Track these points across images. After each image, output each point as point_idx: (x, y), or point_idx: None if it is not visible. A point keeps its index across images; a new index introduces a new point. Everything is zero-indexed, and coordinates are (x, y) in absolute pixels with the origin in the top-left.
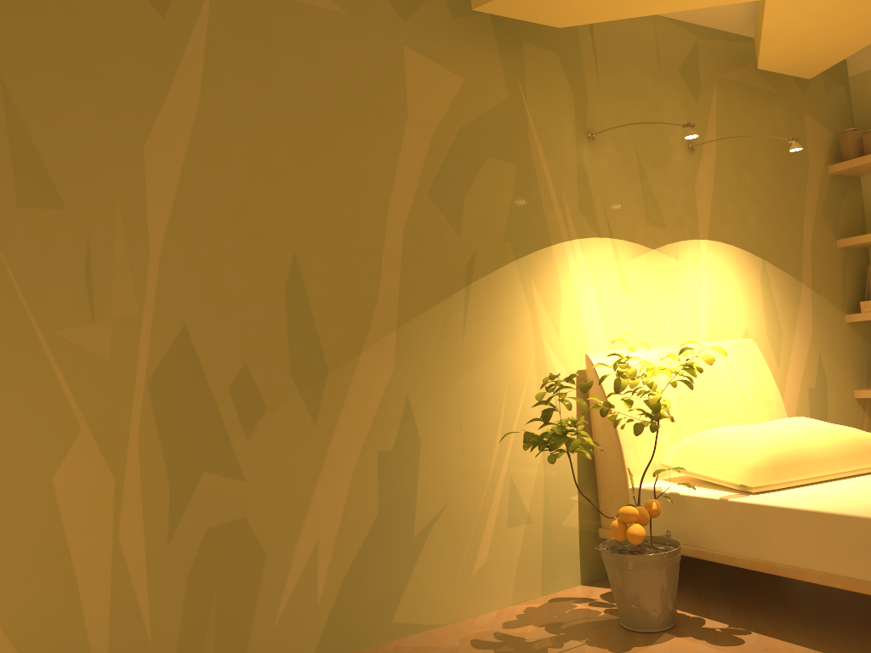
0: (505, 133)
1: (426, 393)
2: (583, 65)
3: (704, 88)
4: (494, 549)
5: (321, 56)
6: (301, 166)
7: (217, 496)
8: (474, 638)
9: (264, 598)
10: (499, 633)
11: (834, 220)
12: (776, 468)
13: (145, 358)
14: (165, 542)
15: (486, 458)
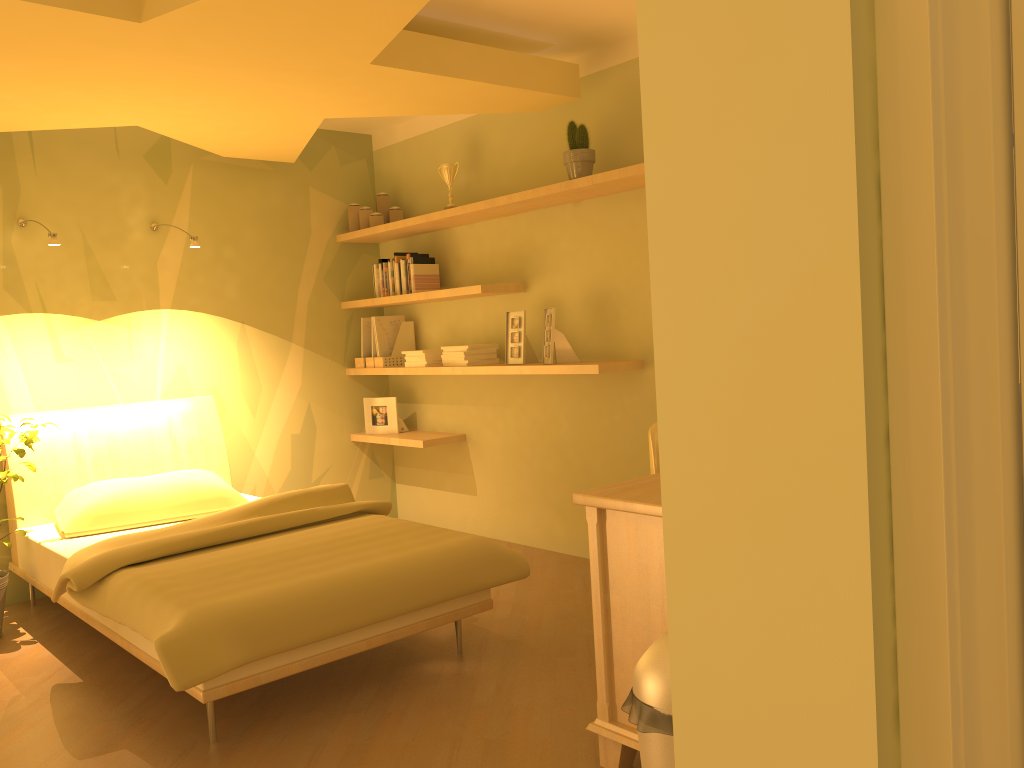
0: None
1: None
2: (16, 157)
3: (177, 170)
4: None
5: None
6: None
7: None
8: None
9: None
10: None
11: (341, 284)
12: (96, 518)
13: None
14: None
15: None
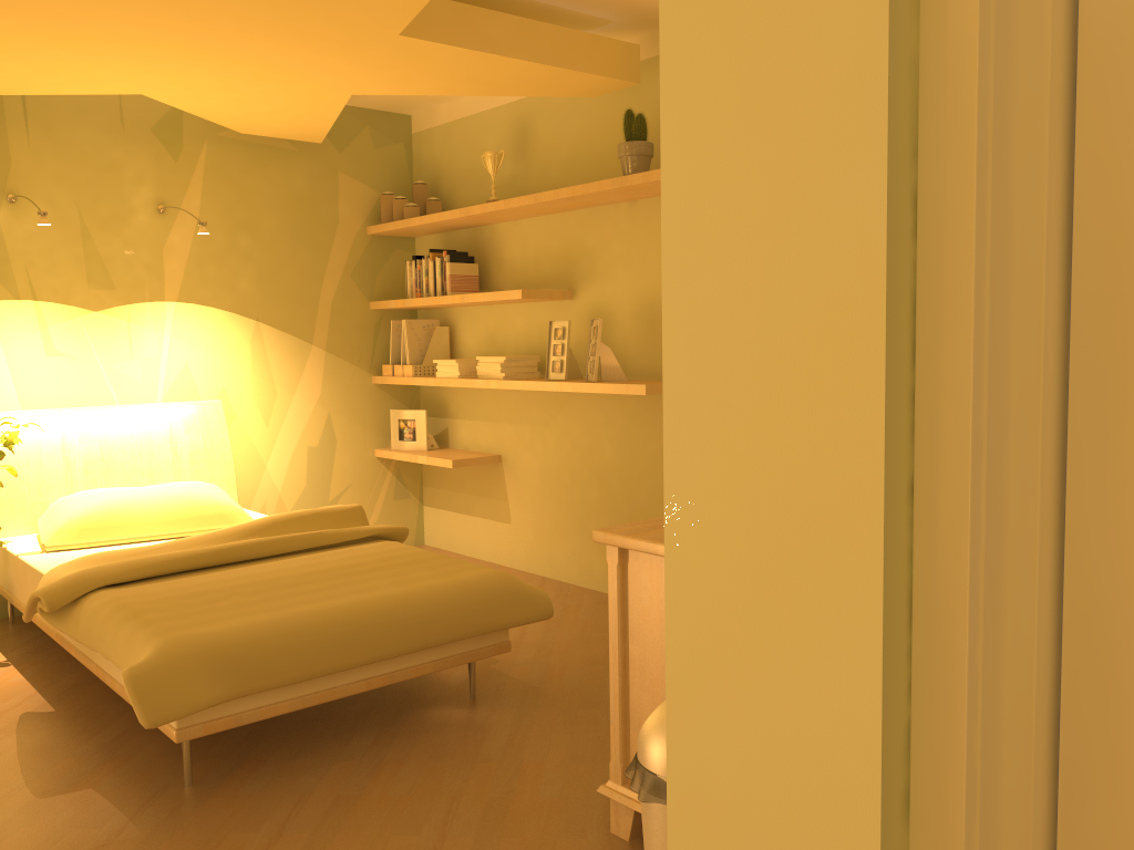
0: None
1: None
2: (7, 124)
3: (189, 147)
4: None
5: None
6: None
7: None
8: None
9: None
10: None
11: (370, 282)
12: (81, 531)
13: None
14: None
15: None
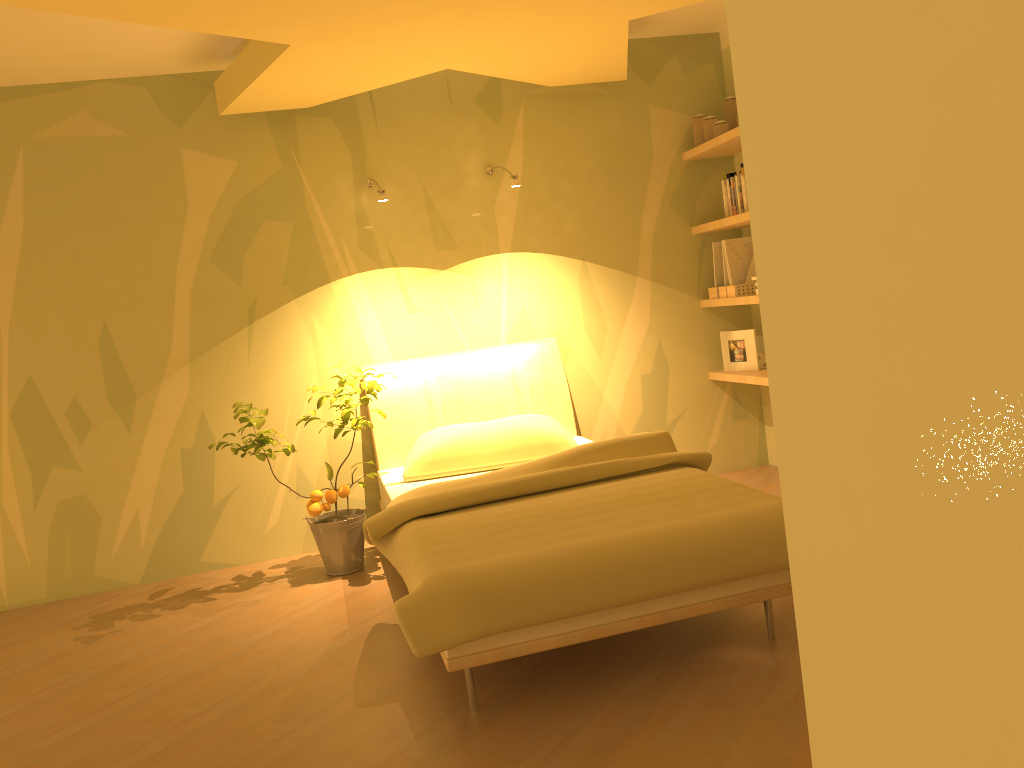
0: (280, 198)
1: (218, 406)
2: (360, 121)
3: (508, 109)
4: (285, 514)
5: (111, 173)
6: (103, 257)
7: (64, 481)
8: (241, 574)
9: (102, 542)
10: (259, 571)
11: (689, 208)
12: (430, 463)
13: (7, 399)
14: (32, 508)
15: (274, 450)
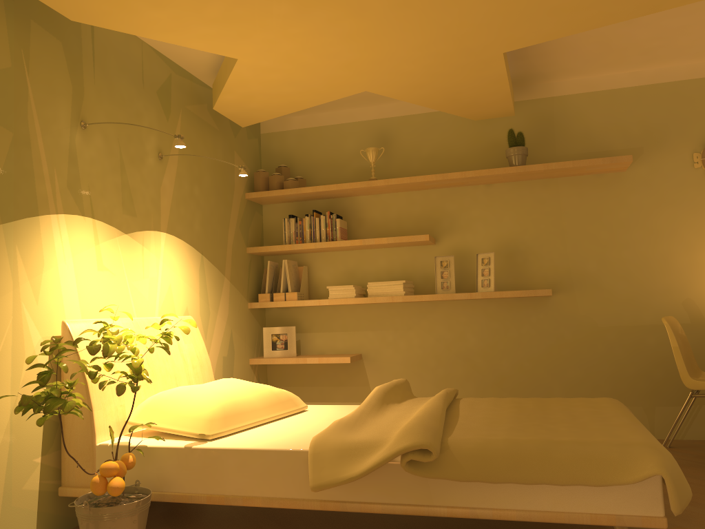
0: (5, 99)
1: None
2: (83, 60)
3: (173, 111)
4: None
5: None
6: None
7: None
8: None
9: None
10: None
11: (247, 233)
12: (225, 418)
13: None
14: None
15: None
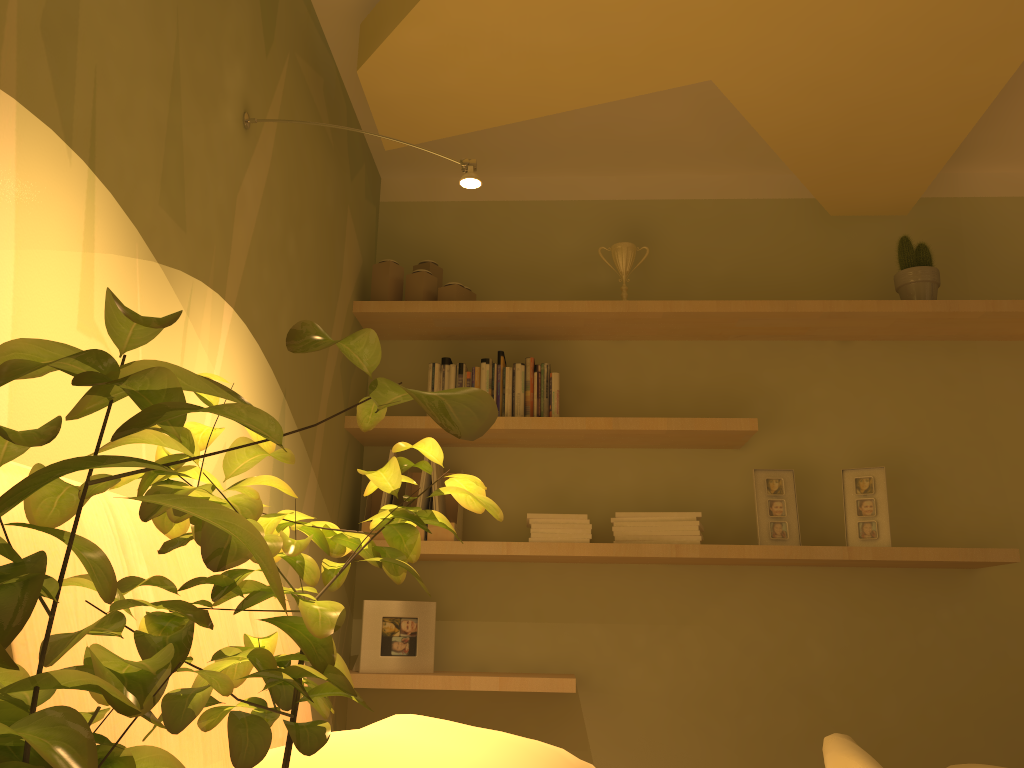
0: None
1: None
2: None
3: (278, 45)
4: None
5: None
6: None
7: None
8: None
9: None
10: None
11: (348, 385)
12: None
13: None
14: None
15: None
